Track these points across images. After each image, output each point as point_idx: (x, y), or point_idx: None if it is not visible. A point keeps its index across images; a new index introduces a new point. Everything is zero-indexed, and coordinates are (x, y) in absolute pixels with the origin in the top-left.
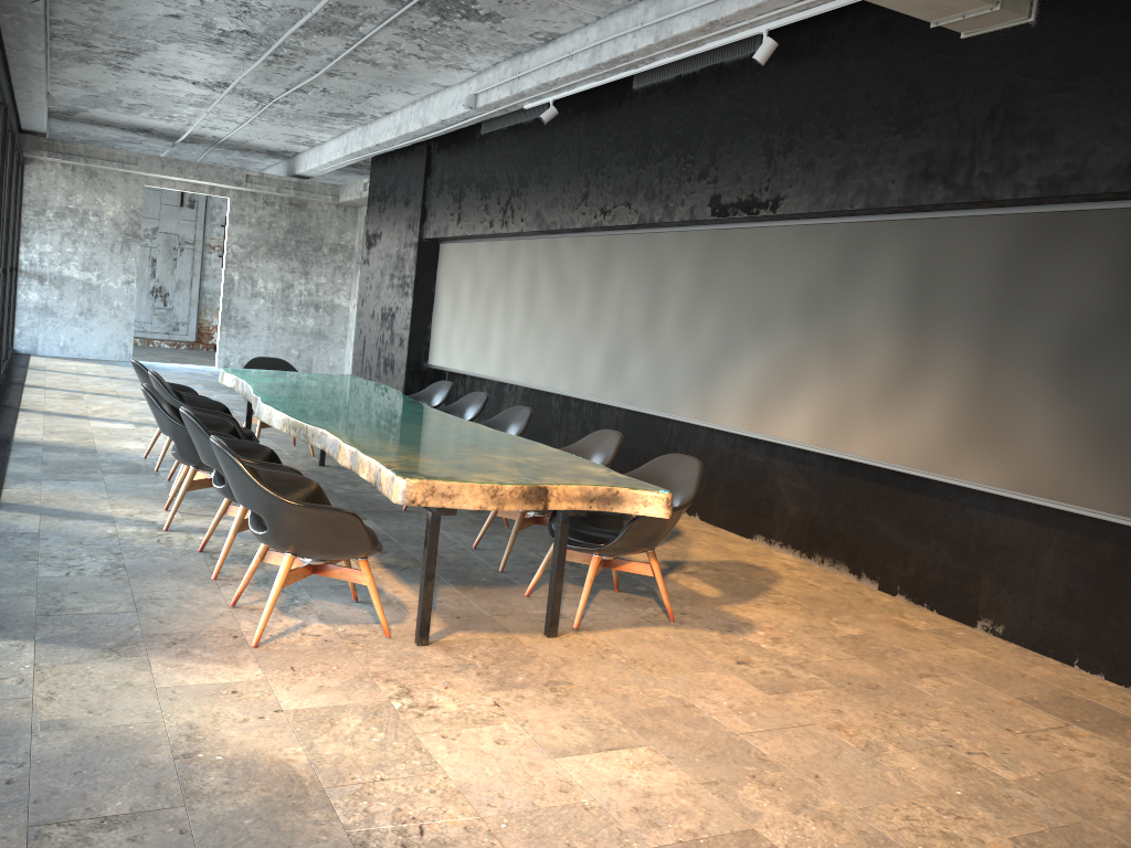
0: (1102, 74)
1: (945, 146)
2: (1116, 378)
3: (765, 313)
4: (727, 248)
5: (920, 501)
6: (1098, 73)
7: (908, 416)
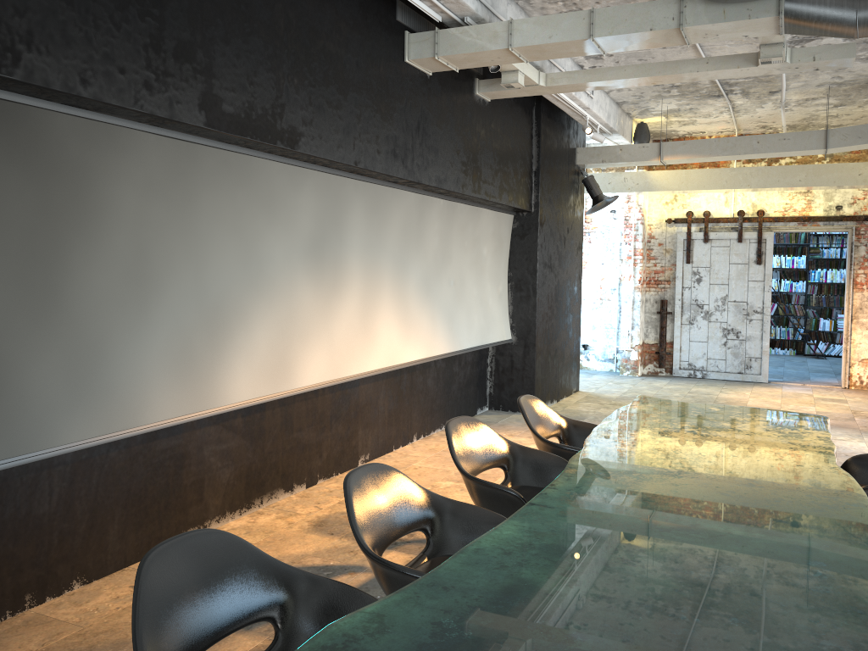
0: (448, 125)
1: (401, 136)
2: (424, 286)
3: (228, 257)
4: (163, 165)
5: (324, 401)
6: (447, 124)
7: (355, 335)
